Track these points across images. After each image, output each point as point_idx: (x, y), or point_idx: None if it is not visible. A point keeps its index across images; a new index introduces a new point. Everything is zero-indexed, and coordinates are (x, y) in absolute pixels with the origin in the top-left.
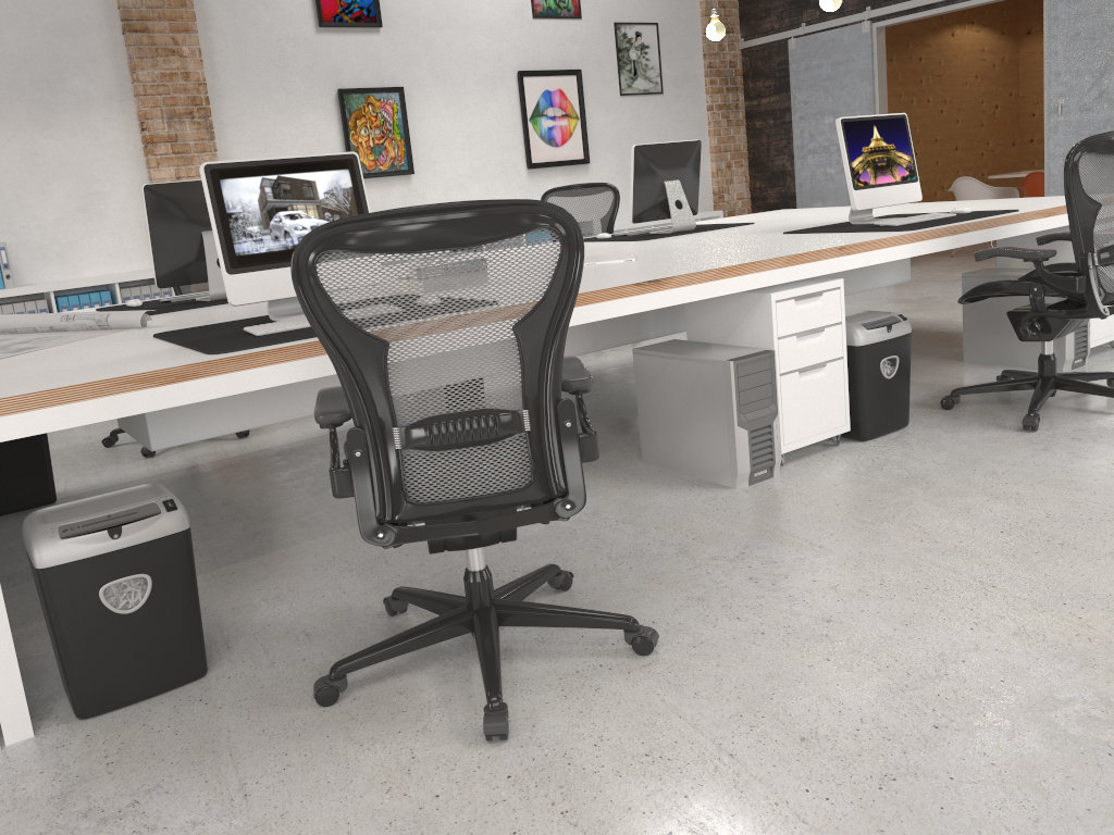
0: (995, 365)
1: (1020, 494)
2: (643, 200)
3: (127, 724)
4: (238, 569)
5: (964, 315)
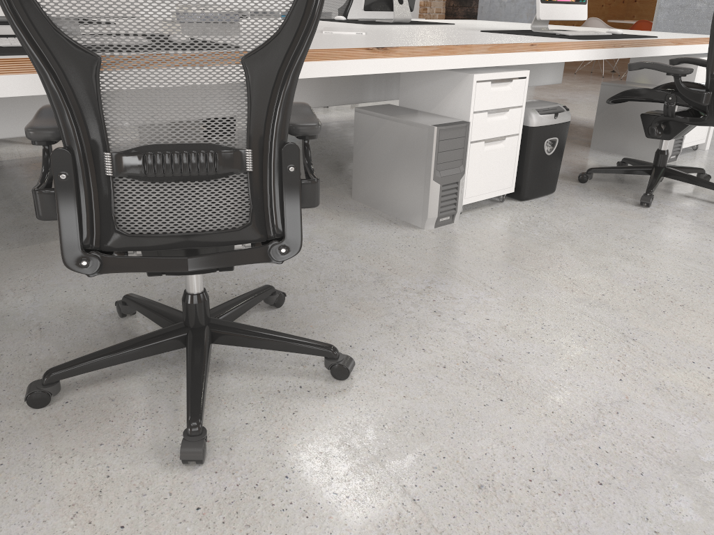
0: (613, 153)
1: (644, 258)
2: None
3: None
4: None
5: (597, 114)
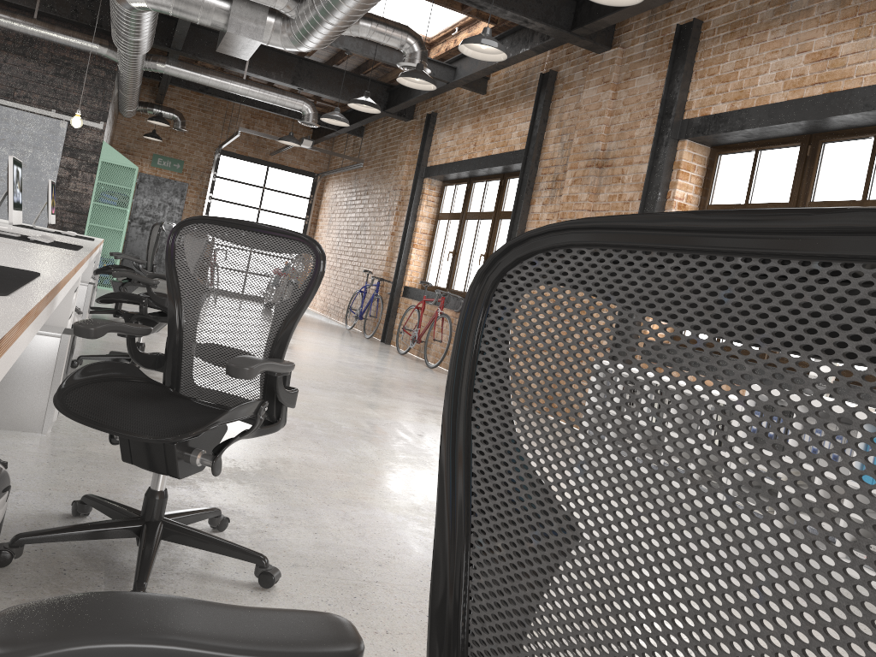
0: None
1: None
2: None
3: None
4: None
5: None
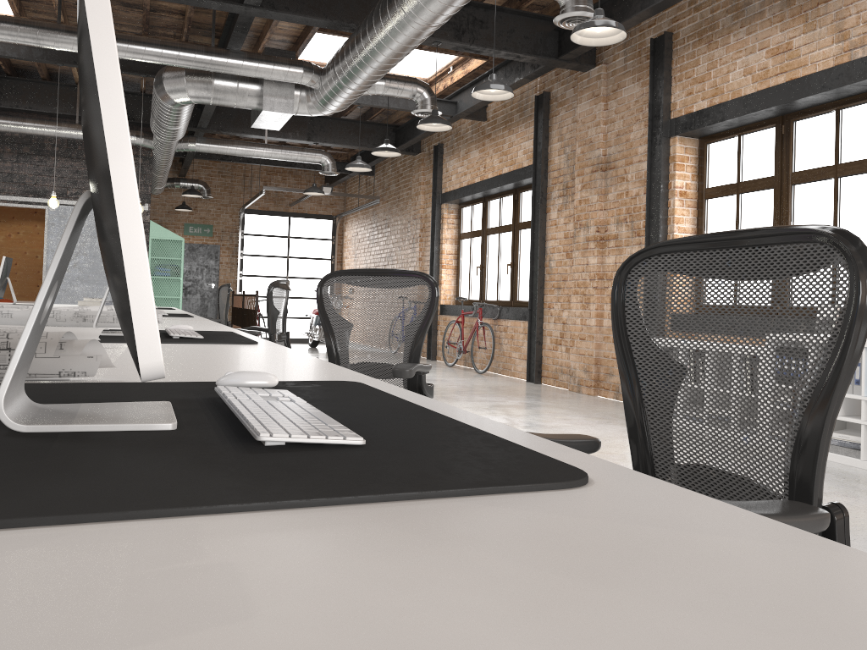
0: None
1: None
2: (1, 285)
3: None
4: None
5: None
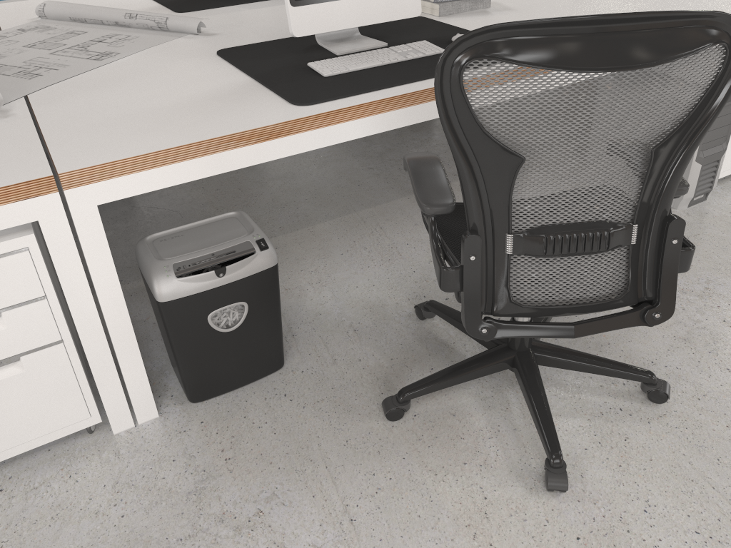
0: None
1: None
2: None
3: (231, 414)
4: (279, 244)
5: None
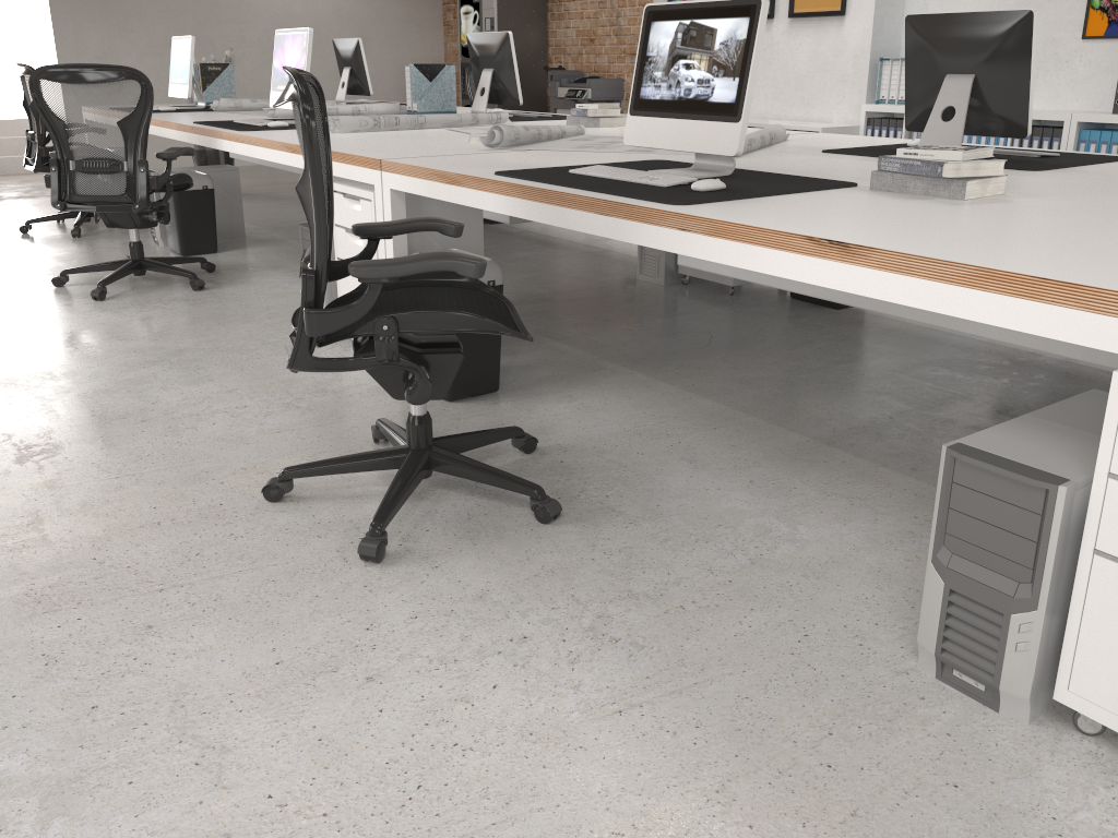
0: None
1: None
2: None
3: None
4: (656, 387)
5: None
